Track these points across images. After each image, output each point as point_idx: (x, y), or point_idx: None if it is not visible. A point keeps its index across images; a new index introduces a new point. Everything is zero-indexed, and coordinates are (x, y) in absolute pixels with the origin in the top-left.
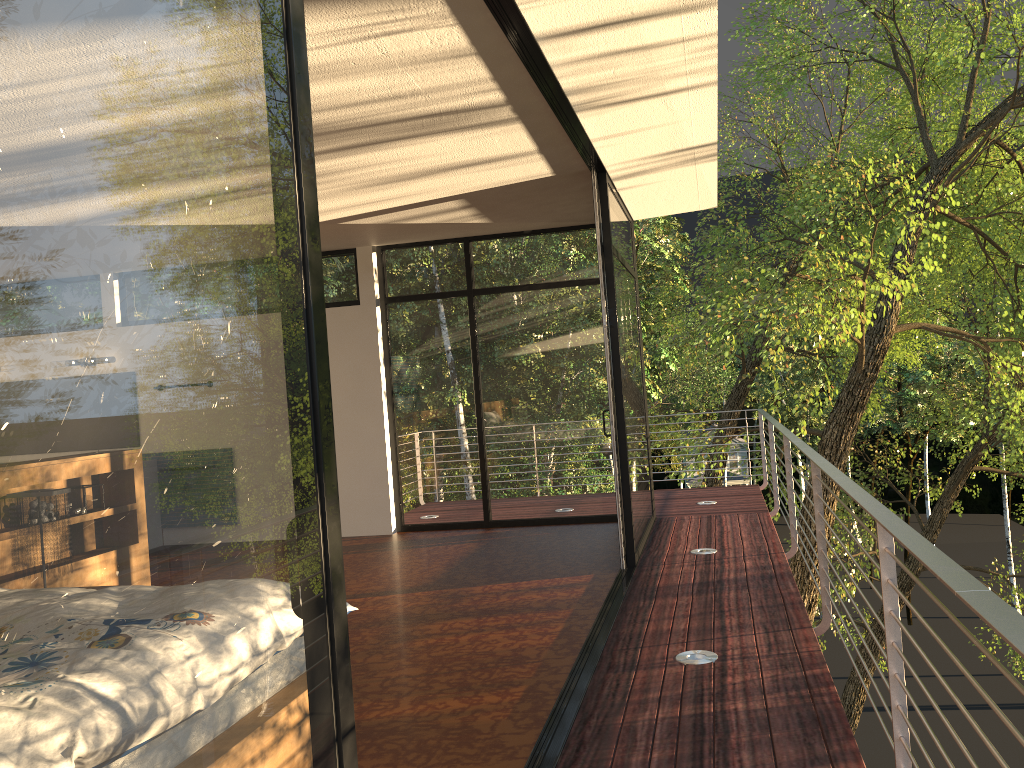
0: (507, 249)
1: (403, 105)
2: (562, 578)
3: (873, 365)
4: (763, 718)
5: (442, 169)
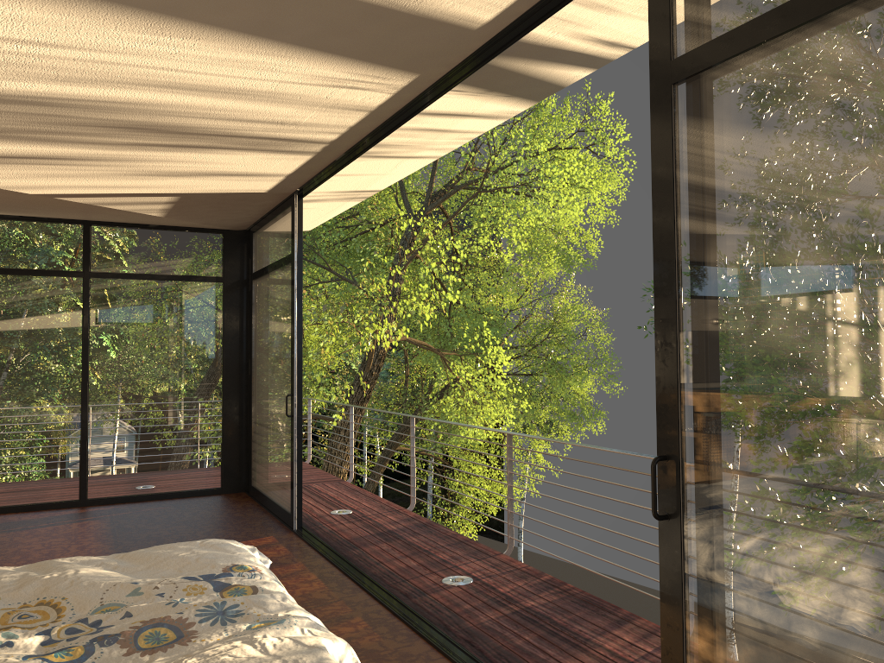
0: (131, 238)
1: (273, 128)
2: (248, 541)
3: (377, 366)
4: (557, 607)
5: (210, 174)
